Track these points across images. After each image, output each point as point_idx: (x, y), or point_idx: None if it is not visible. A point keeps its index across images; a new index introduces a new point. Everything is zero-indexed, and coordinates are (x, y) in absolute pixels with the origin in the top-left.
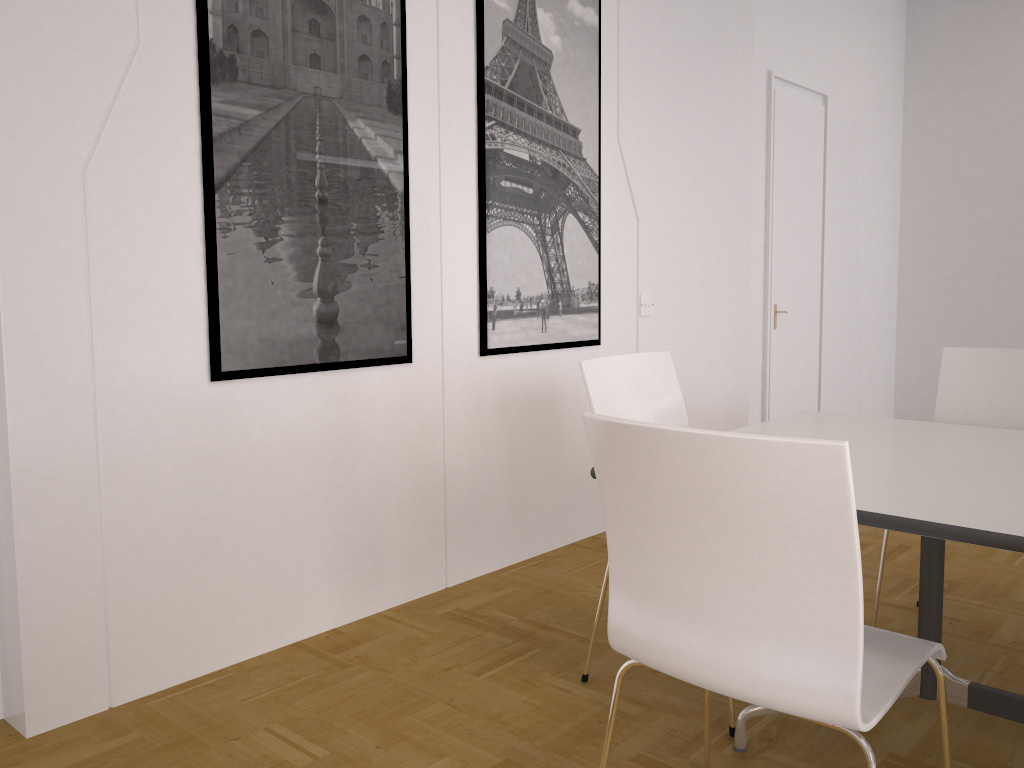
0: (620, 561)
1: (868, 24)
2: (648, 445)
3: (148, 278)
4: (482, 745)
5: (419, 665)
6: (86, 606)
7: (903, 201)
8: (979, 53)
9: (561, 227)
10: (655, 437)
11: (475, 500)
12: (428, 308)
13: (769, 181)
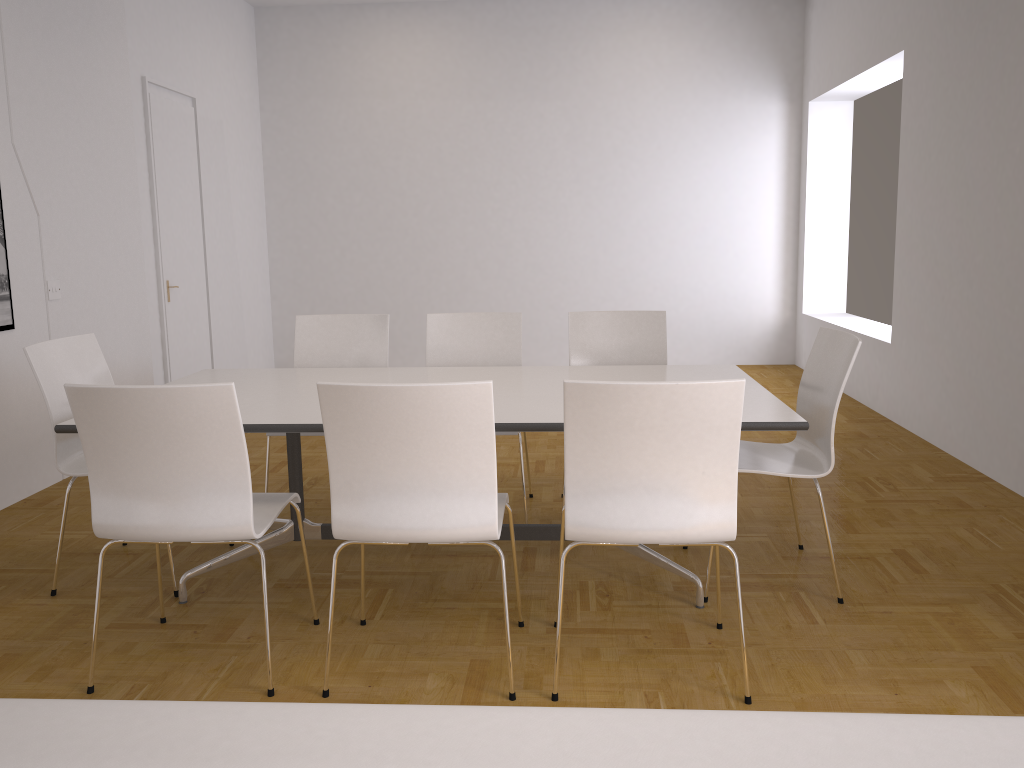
0: (98, 477)
1: (225, 36)
2: (115, 399)
3: None
4: None
5: None
6: None
7: (267, 187)
8: (314, 70)
9: None
10: (120, 393)
11: None
12: None
13: (152, 174)
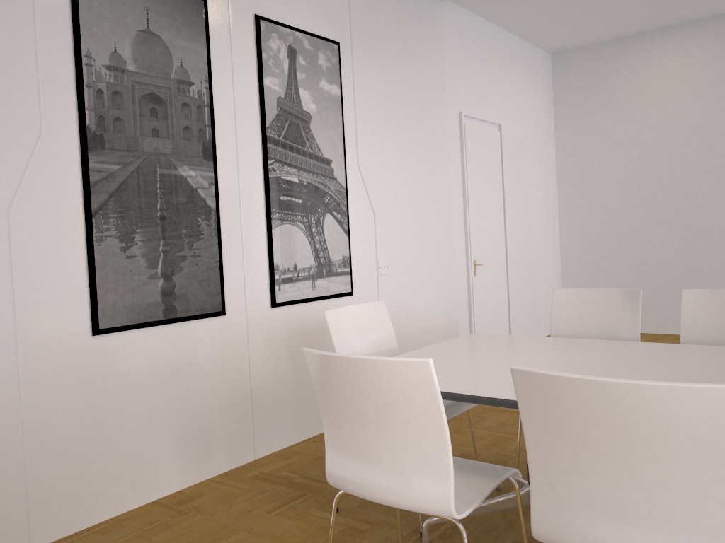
0: (329, 432)
1: (526, 77)
2: (335, 365)
3: (50, 274)
4: None
5: (232, 509)
6: (13, 484)
7: (559, 187)
8: (598, 93)
9: (322, 222)
10: (337, 360)
11: (272, 401)
12: (235, 279)
13: (464, 181)
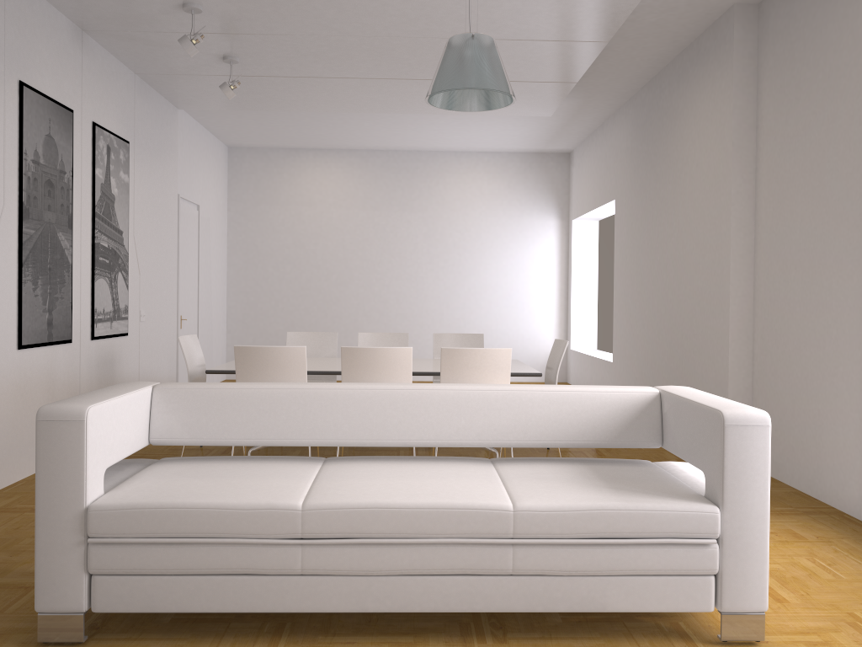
0: None
1: (214, 166)
2: (256, 351)
3: (3, 304)
4: None
5: None
6: None
7: (229, 259)
8: (265, 187)
9: (117, 278)
10: (259, 349)
11: None
12: (76, 317)
13: (179, 251)
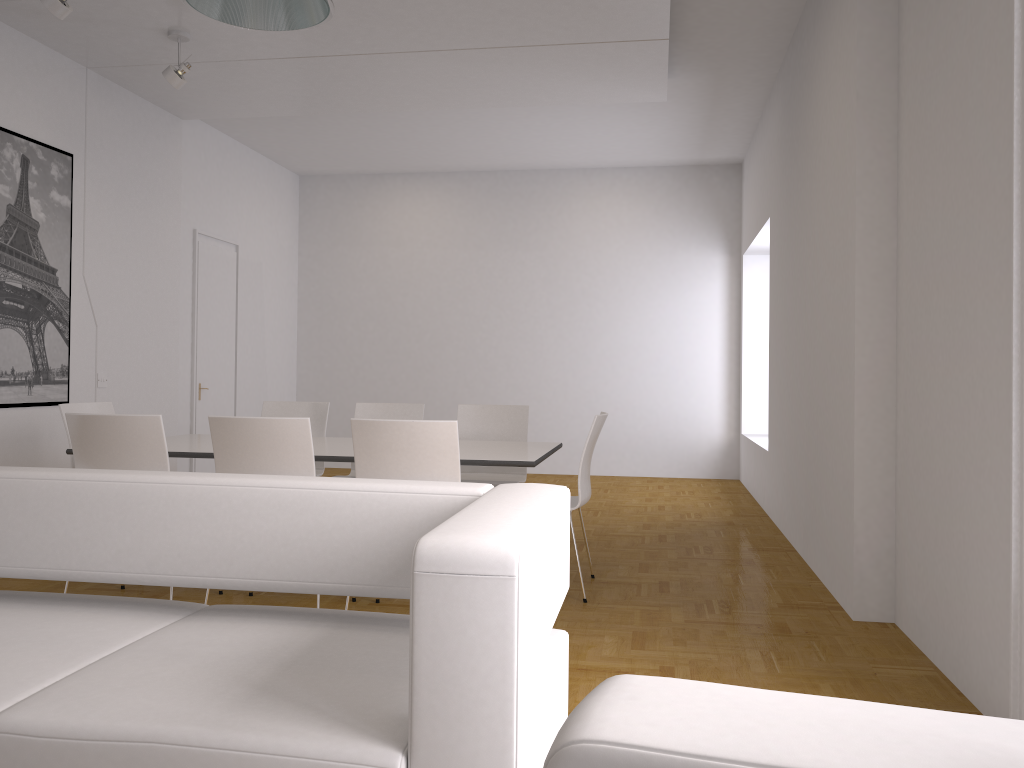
0: None
1: (270, 198)
2: (92, 422)
3: None
4: None
5: None
6: None
7: (299, 315)
8: (343, 224)
9: (43, 329)
10: (95, 418)
11: None
12: None
13: (195, 301)
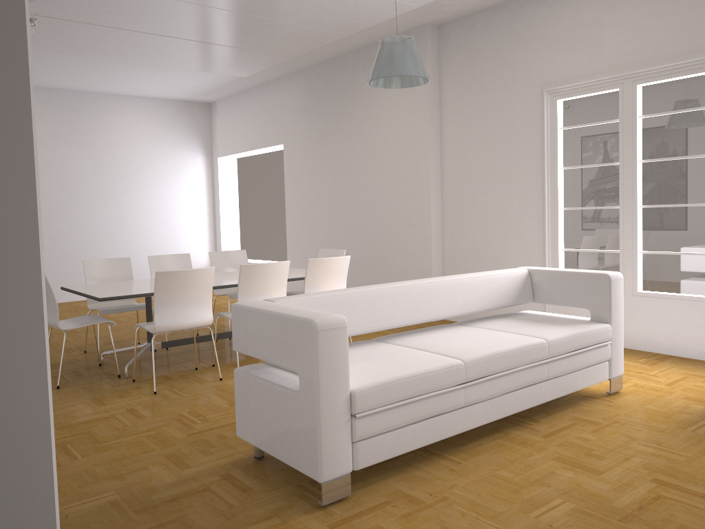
0: (158, 307)
1: None
2: (177, 274)
3: None
4: (76, 401)
5: None
6: None
7: None
8: None
9: None
10: (180, 272)
11: None
12: None
13: None
